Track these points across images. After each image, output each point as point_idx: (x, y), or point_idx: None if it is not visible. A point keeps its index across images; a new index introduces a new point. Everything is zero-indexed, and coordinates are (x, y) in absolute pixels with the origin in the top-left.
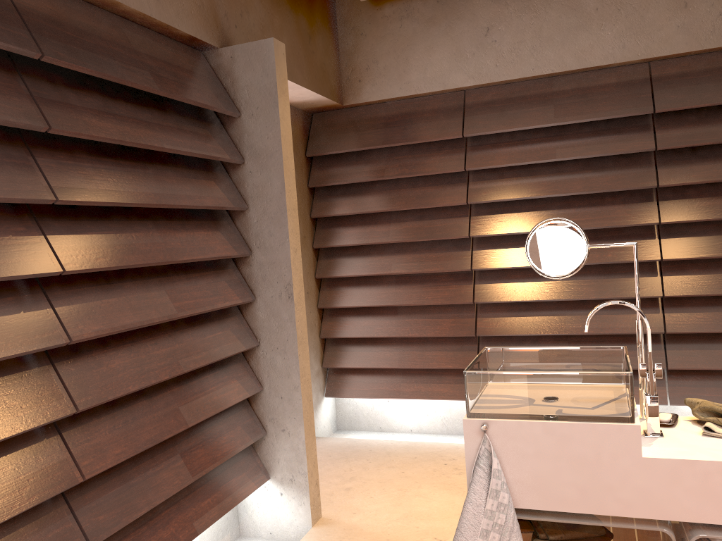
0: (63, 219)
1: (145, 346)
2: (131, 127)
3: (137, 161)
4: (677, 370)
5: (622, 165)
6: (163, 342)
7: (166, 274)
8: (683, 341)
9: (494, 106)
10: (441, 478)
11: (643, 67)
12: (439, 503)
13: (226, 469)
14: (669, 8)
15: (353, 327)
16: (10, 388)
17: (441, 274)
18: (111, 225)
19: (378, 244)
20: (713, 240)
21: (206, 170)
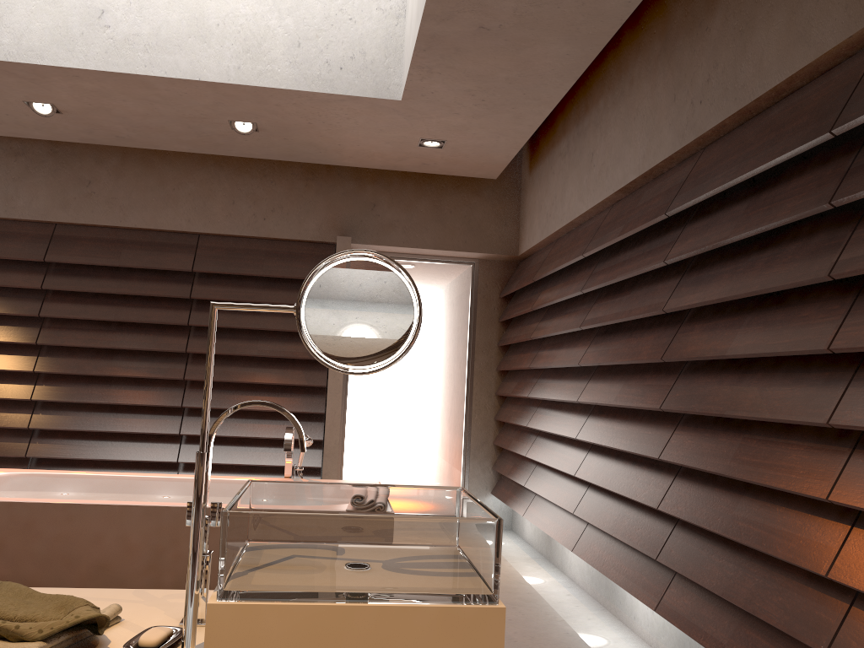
0: None
1: None
2: None
3: None
4: None
5: None
6: None
7: None
8: None
9: None
10: None
11: None
12: None
13: None
14: None
15: None
16: (809, 454)
17: None
18: None
19: None
20: None
21: None
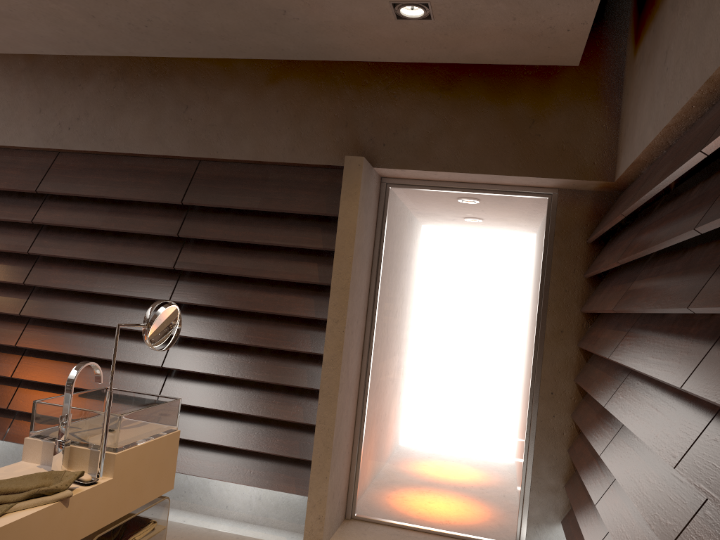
0: (194, 277)
1: (227, 354)
2: (237, 231)
3: (252, 249)
4: None
5: (702, 264)
6: (241, 357)
7: (259, 318)
8: None
9: (659, 166)
10: None
11: None
12: None
13: (282, 465)
14: None
15: (578, 450)
16: (145, 345)
17: None
18: (221, 283)
19: None
20: None
21: (318, 255)
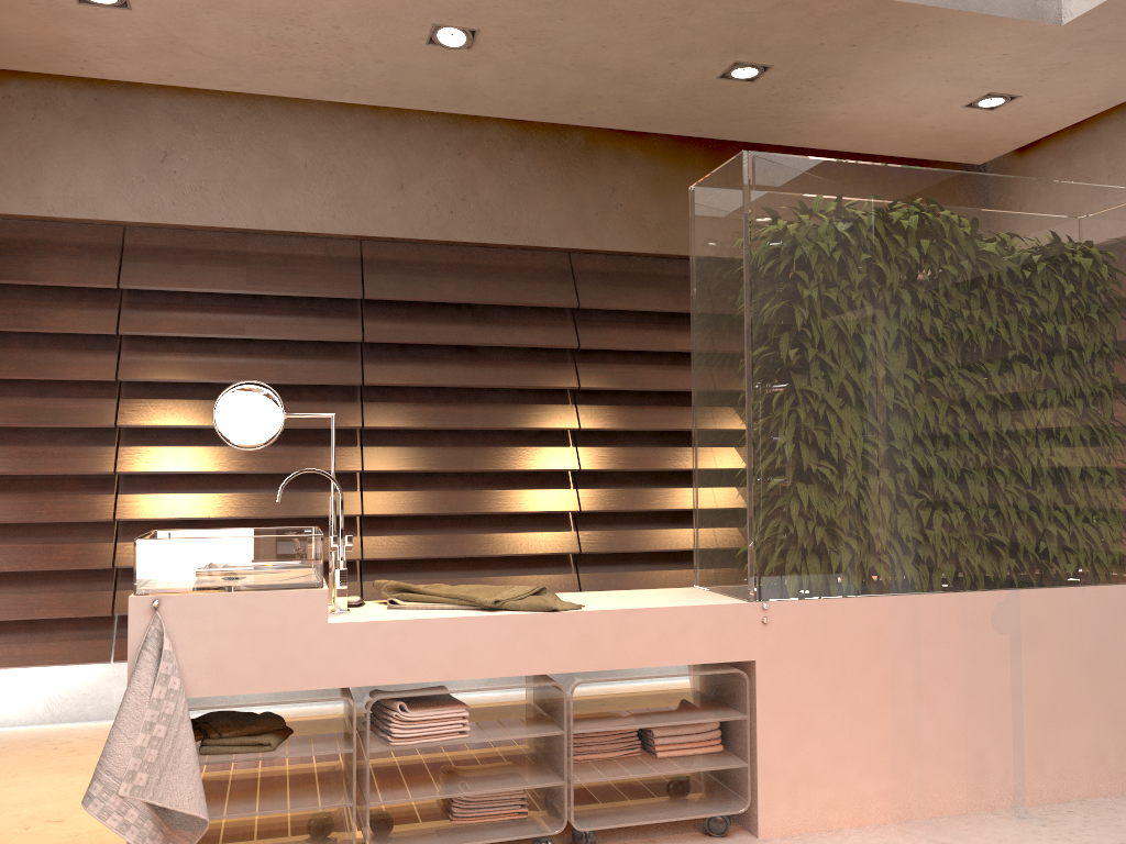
0: None
1: None
2: None
3: None
4: None
5: (325, 355)
6: None
7: None
8: (382, 571)
9: (167, 254)
10: (51, 763)
11: (354, 244)
12: (50, 787)
13: None
14: (385, 185)
15: None
16: None
17: (66, 478)
18: None
19: None
20: (419, 452)
21: None
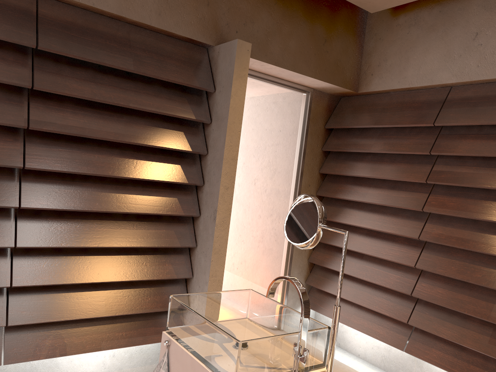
0: (45, 139)
1: (92, 223)
2: (106, 91)
3: (116, 112)
4: None
5: None
6: (108, 225)
7: (125, 184)
8: None
9: (469, 101)
10: None
11: None
12: None
13: (150, 319)
14: None
15: (330, 260)
16: None
17: (400, 237)
18: (82, 147)
19: (361, 202)
20: None
21: (181, 124)
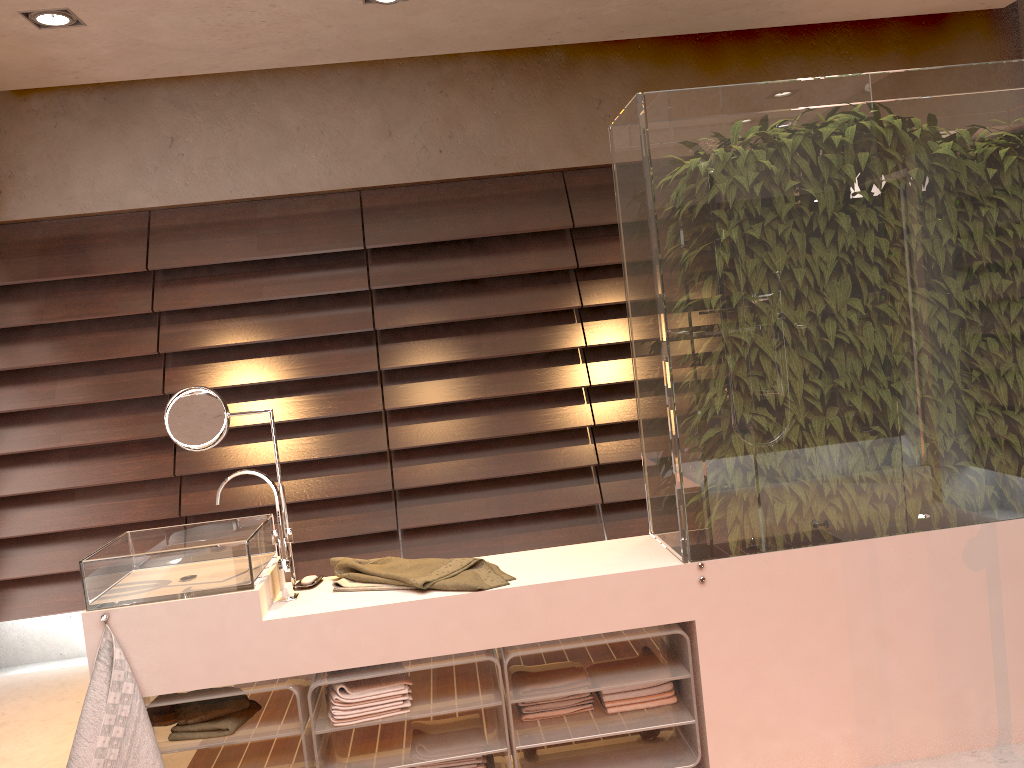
0: None
1: None
2: None
3: None
4: (411, 529)
5: (338, 305)
6: None
7: None
8: (414, 497)
9: (187, 232)
10: None
11: (354, 196)
12: None
13: None
14: (374, 135)
15: (10, 524)
16: None
17: (132, 442)
18: None
19: (41, 409)
20: (434, 385)
21: None
